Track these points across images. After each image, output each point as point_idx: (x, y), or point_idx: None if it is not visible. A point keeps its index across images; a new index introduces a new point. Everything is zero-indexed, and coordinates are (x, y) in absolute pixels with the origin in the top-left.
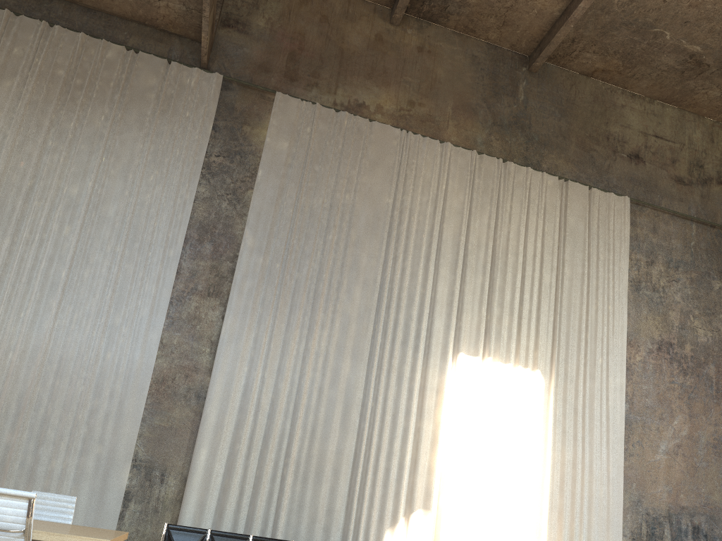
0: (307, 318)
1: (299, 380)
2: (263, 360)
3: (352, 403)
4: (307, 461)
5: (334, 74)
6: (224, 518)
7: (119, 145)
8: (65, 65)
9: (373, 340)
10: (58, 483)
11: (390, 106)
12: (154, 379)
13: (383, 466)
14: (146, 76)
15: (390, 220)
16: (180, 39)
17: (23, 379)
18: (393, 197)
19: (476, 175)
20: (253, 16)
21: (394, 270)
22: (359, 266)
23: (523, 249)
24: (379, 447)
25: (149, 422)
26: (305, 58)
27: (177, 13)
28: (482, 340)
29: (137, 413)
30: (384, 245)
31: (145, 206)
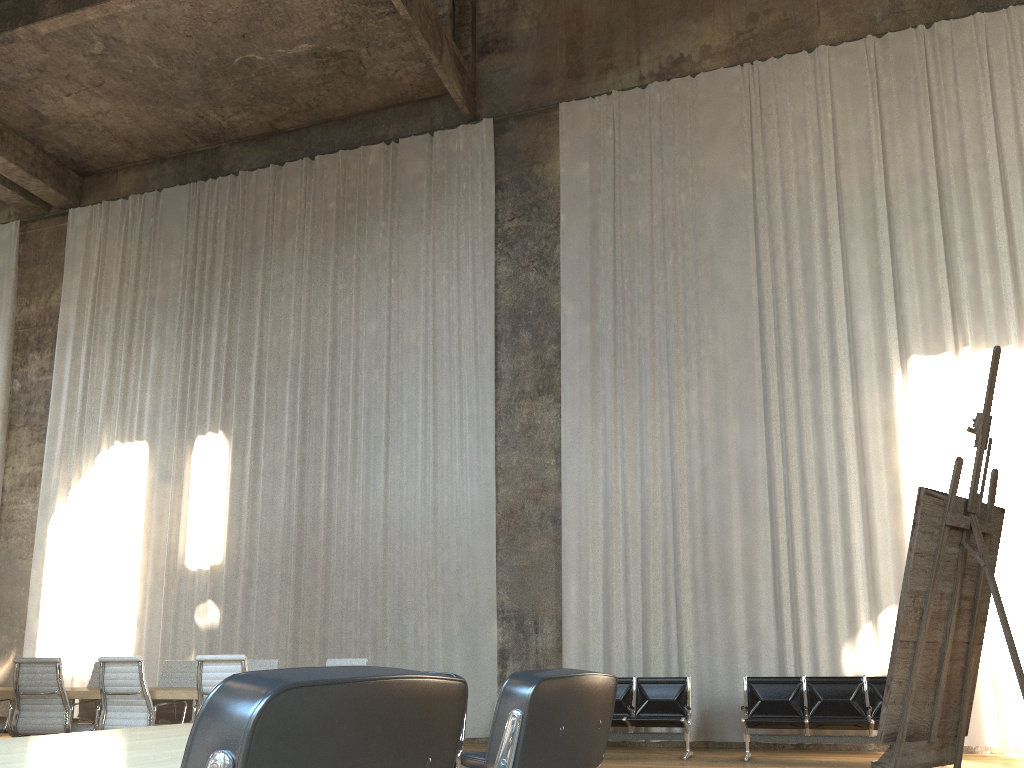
0: (664, 382)
1: (671, 466)
2: (619, 454)
3: (752, 479)
4: (705, 571)
5: (631, 38)
6: (613, 662)
7: (403, 257)
8: (333, 195)
9: (765, 382)
10: (428, 652)
11: (722, 39)
12: (501, 513)
13: (820, 555)
14: (412, 164)
15: (754, 202)
16: (439, 100)
17: (373, 548)
18: (750, 168)
19: (882, 71)
20: (513, 23)
21: (774, 271)
22: (721, 286)
23: (997, 150)
24: (807, 529)
25: (507, 564)
26: (589, 39)
27: (420, 73)
28: (949, 324)
29: (489, 558)
30: (752, 242)
31: (444, 315)
